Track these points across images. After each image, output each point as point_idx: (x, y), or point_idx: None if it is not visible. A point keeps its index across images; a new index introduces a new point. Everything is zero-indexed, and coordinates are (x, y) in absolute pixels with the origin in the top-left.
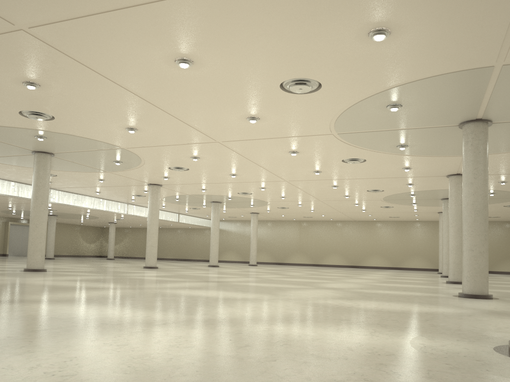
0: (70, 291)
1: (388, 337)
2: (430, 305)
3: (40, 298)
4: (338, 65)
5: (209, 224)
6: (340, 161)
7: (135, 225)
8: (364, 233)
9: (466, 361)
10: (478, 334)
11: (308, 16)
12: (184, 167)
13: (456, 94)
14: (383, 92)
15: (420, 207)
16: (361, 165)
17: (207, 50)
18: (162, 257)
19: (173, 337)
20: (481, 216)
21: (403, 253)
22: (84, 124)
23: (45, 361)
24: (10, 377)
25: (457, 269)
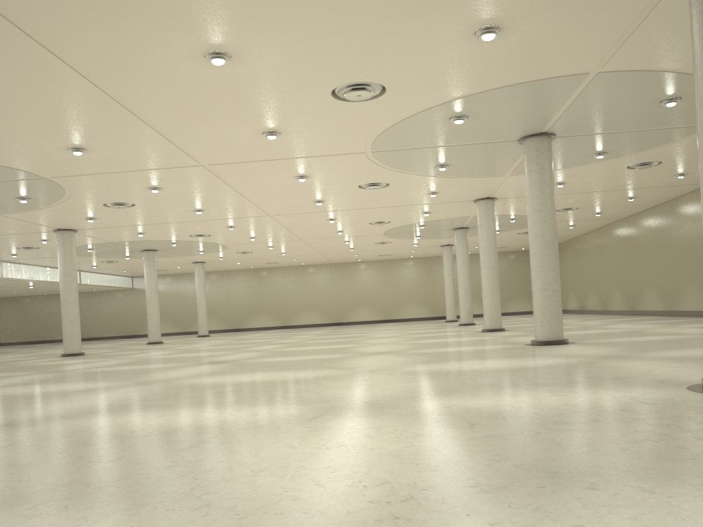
0: (63, 399)
1: (579, 395)
2: (530, 358)
3: (51, 413)
4: (420, 67)
5: (125, 283)
6: (356, 187)
7: (3, 293)
8: (346, 278)
9: (697, 405)
10: (645, 379)
11: (416, 6)
12: (129, 202)
13: (534, 104)
14: (454, 101)
15: (423, 240)
16: (379, 191)
17: (260, 43)
18: (51, 339)
19: (370, 429)
20: (552, 248)
21: (396, 301)
22: (0, 142)
23: (311, 476)
24: (325, 497)
25: (494, 314)
